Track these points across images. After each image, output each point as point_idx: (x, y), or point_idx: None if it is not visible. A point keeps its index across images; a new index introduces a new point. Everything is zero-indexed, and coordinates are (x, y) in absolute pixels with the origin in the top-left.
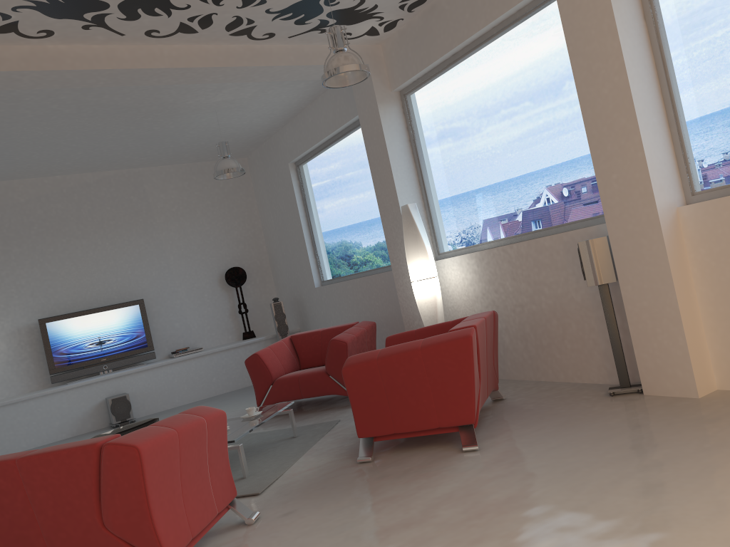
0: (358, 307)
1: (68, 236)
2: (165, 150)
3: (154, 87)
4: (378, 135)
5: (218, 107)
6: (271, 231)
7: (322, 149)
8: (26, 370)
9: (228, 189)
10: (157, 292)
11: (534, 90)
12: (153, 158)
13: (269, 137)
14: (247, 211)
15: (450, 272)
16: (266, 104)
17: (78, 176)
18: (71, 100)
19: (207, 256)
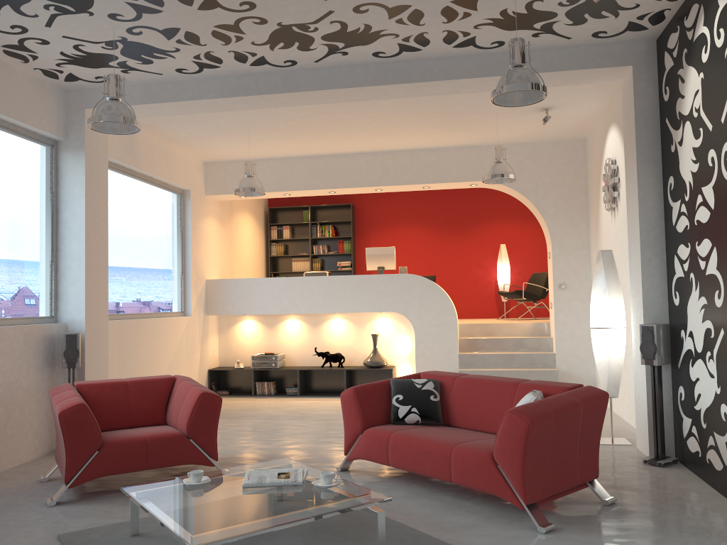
0: None
1: None
2: None
3: None
4: None
5: None
6: None
7: None
8: None
9: None
10: None
11: (6, 193)
12: None
13: None
14: None
15: None
16: None
17: None
18: None
19: None
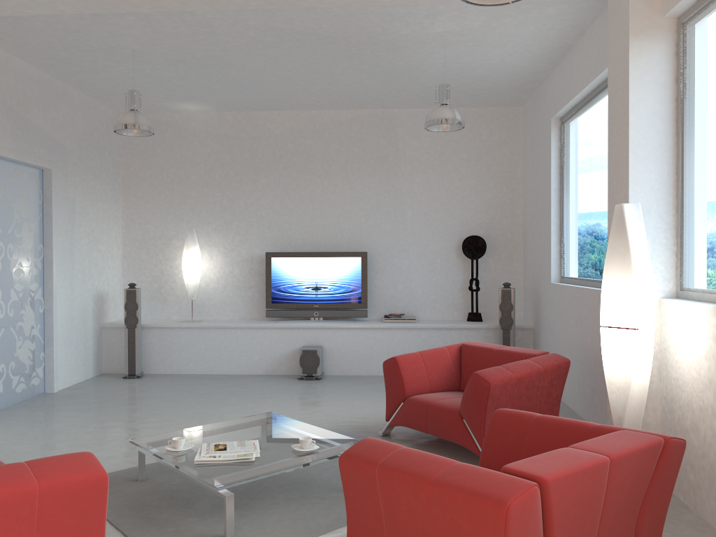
0: (581, 326)
1: (311, 174)
2: (412, 91)
3: (345, 11)
4: (622, 88)
5: (446, 40)
6: (528, 201)
7: (586, 103)
8: (251, 297)
9: (491, 142)
10: (386, 247)
11: None
12: (404, 99)
13: (540, 82)
14: (508, 172)
15: (683, 324)
16: (510, 37)
17: (332, 112)
18: (262, 26)
19: (449, 217)
